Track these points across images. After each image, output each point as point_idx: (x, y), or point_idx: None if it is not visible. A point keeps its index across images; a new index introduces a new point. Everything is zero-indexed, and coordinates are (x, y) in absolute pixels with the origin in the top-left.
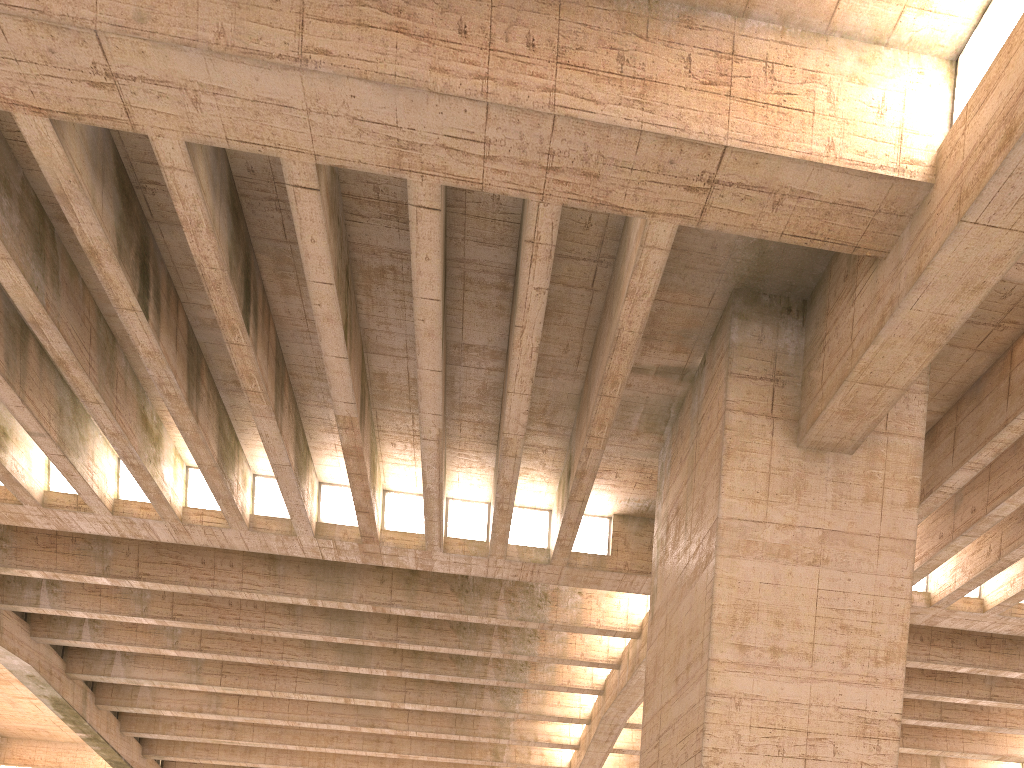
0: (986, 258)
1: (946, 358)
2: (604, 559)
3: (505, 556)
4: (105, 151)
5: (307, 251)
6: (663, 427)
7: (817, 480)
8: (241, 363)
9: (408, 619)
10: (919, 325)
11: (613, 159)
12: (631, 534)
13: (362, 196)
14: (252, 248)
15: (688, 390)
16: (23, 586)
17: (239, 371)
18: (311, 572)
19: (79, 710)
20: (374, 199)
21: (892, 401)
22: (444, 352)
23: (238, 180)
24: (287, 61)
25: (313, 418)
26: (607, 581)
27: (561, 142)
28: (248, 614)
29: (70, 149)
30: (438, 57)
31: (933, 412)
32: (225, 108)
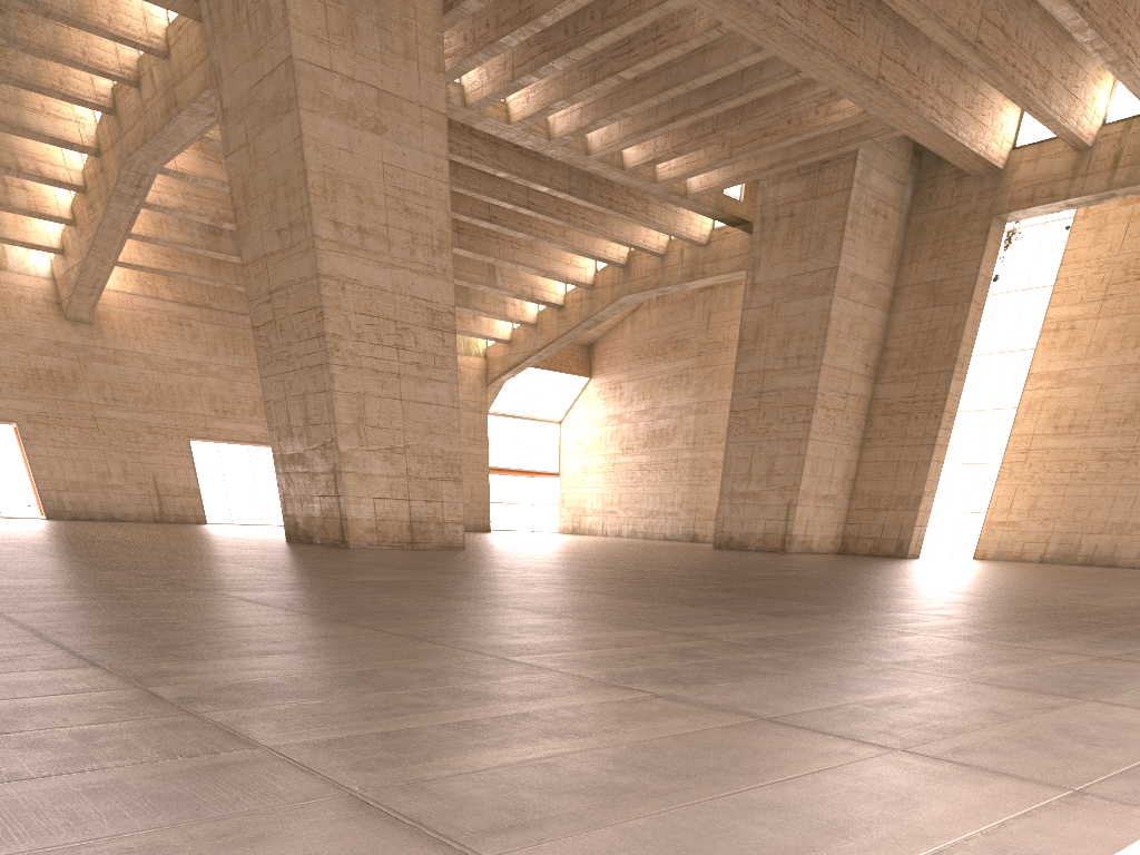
0: None
1: None
2: None
3: None
4: None
5: None
6: None
7: (365, 23)
8: None
9: None
10: None
11: None
12: None
13: None
14: None
15: None
16: None
17: None
18: None
19: None
20: None
21: None
22: None
23: None
24: None
25: None
26: None
27: None
28: None
29: None
30: None
31: None
32: None
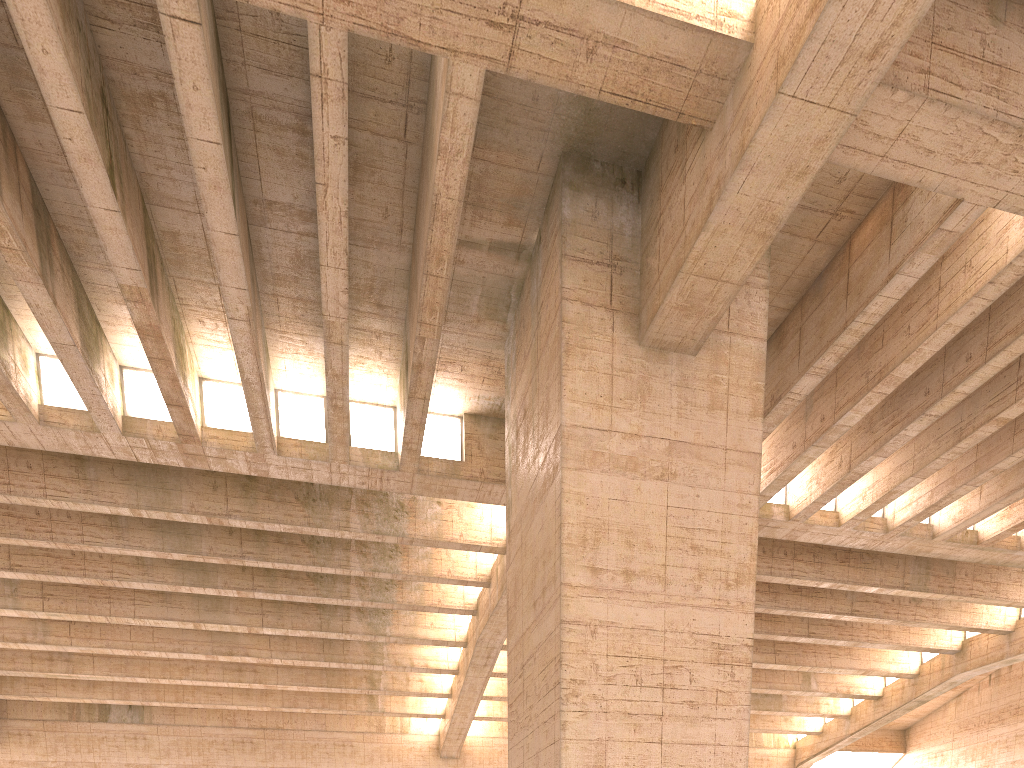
0: (807, 139)
1: (788, 248)
2: (458, 465)
3: (348, 461)
4: None
5: (40, 65)
6: (505, 314)
7: (661, 384)
8: None
9: (253, 532)
10: (748, 212)
11: None
12: (485, 437)
13: None
14: None
15: (527, 271)
16: None
17: None
18: (129, 476)
19: None
20: None
21: (729, 298)
22: (241, 210)
23: None
24: None
25: (98, 285)
26: (464, 491)
27: None
28: (62, 526)
29: None
30: None
31: (779, 309)
32: None
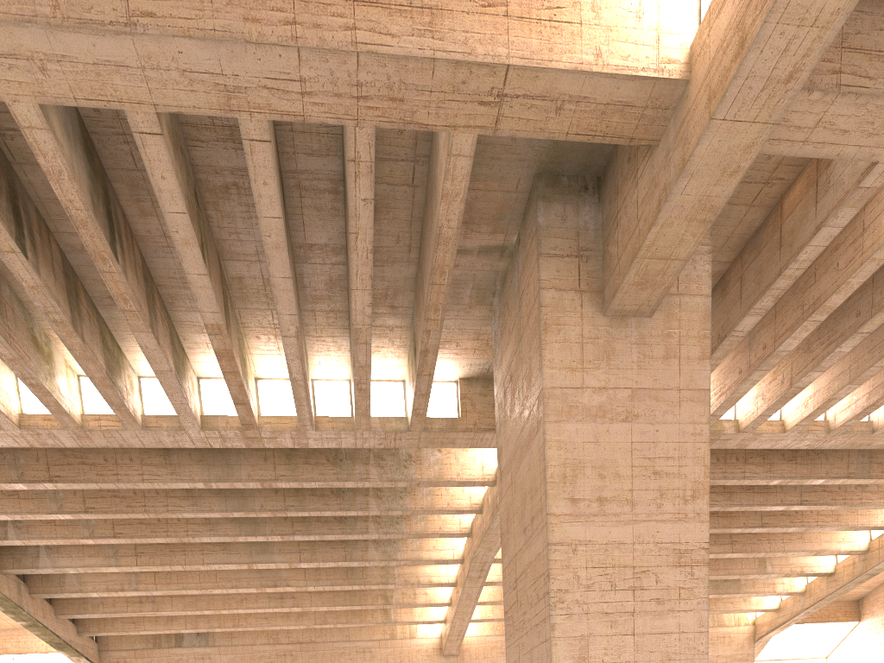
0: (737, 147)
1: (727, 215)
2: (456, 421)
3: (369, 428)
4: None
5: (159, 187)
6: (492, 299)
7: (623, 344)
8: (115, 288)
9: (293, 489)
10: (690, 206)
11: (413, 84)
12: (476, 395)
13: (199, 123)
14: (108, 179)
15: (509, 265)
16: None
17: (114, 295)
18: (202, 458)
19: (16, 601)
20: (210, 125)
21: (677, 271)
22: (291, 256)
23: (86, 120)
24: (118, 27)
25: (184, 322)
26: (461, 440)
27: (367, 74)
28: (152, 500)
29: None
30: (249, 7)
31: (722, 262)
32: (70, 72)
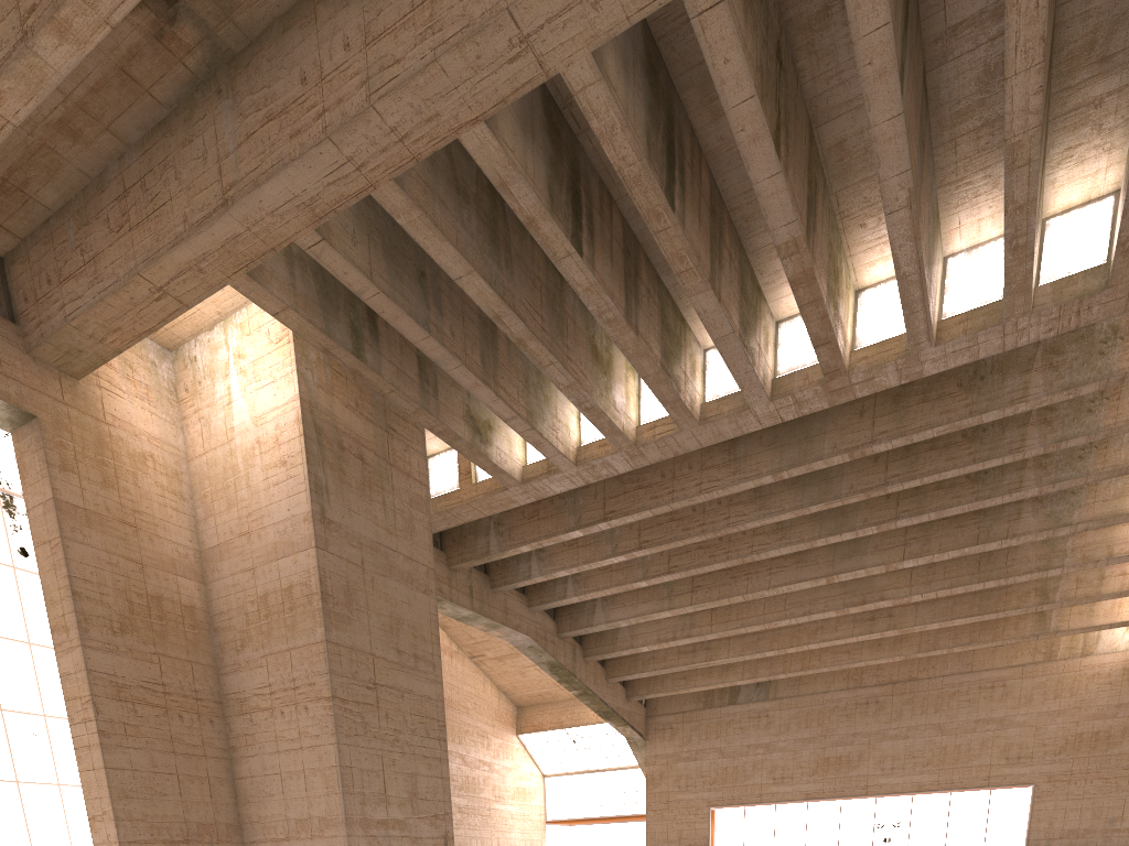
0: None
1: None
2: None
3: (1030, 310)
4: (532, 98)
5: (721, 78)
6: None
7: None
8: (670, 248)
9: (902, 448)
10: None
11: None
12: None
13: None
14: (675, 92)
15: None
16: (518, 562)
17: (669, 257)
18: (775, 438)
19: (570, 668)
20: None
21: None
22: (913, 70)
23: (653, 25)
24: None
25: (761, 249)
26: None
27: None
28: (711, 515)
29: (503, 134)
30: None
31: None
32: None
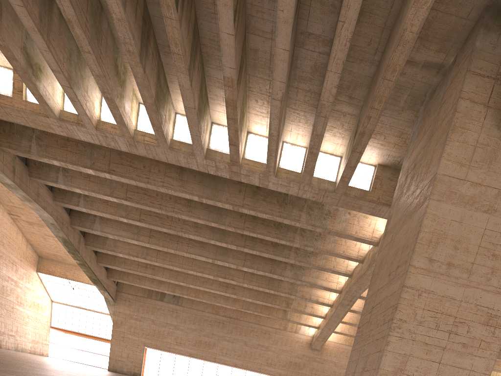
0: None
1: None
2: (366, 193)
3: (309, 184)
4: None
5: None
6: (419, 107)
7: None
8: (171, 33)
9: (251, 217)
10: None
11: None
12: (385, 179)
13: None
14: None
15: (440, 81)
16: (50, 170)
17: (170, 38)
18: (201, 180)
19: (76, 247)
20: None
21: None
22: (293, 37)
23: None
24: None
25: (212, 77)
26: (365, 207)
27: None
28: (166, 202)
29: None
30: None
31: None
32: None
